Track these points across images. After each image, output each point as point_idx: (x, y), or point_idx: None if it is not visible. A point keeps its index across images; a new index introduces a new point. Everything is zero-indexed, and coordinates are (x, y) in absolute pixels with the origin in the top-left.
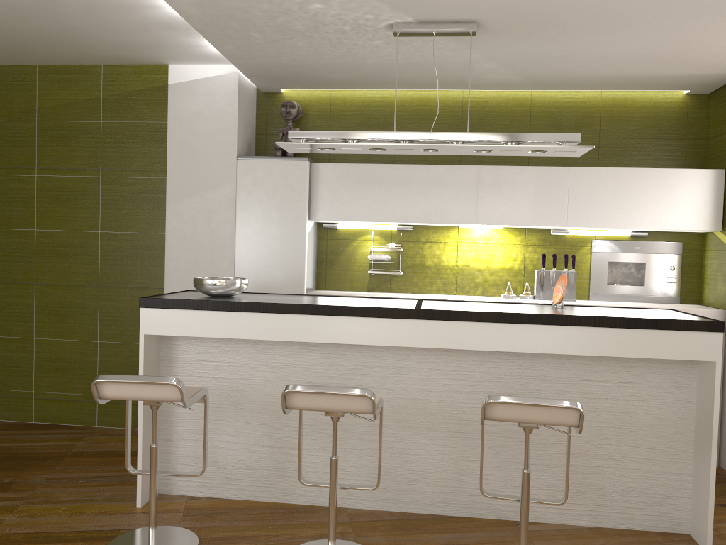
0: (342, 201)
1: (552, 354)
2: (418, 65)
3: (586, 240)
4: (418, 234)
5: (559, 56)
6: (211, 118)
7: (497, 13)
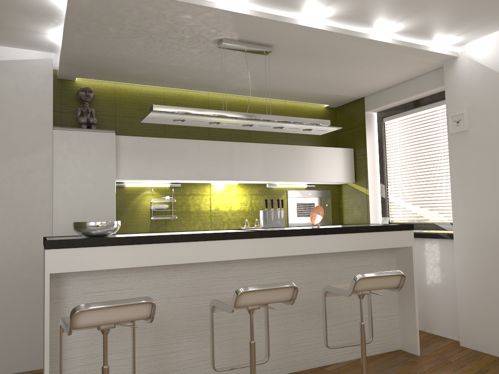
0: (138, 164)
1: (330, 254)
2: (202, 71)
3: (284, 190)
4: (184, 189)
5: (290, 76)
6: (28, 94)
7: (289, 42)
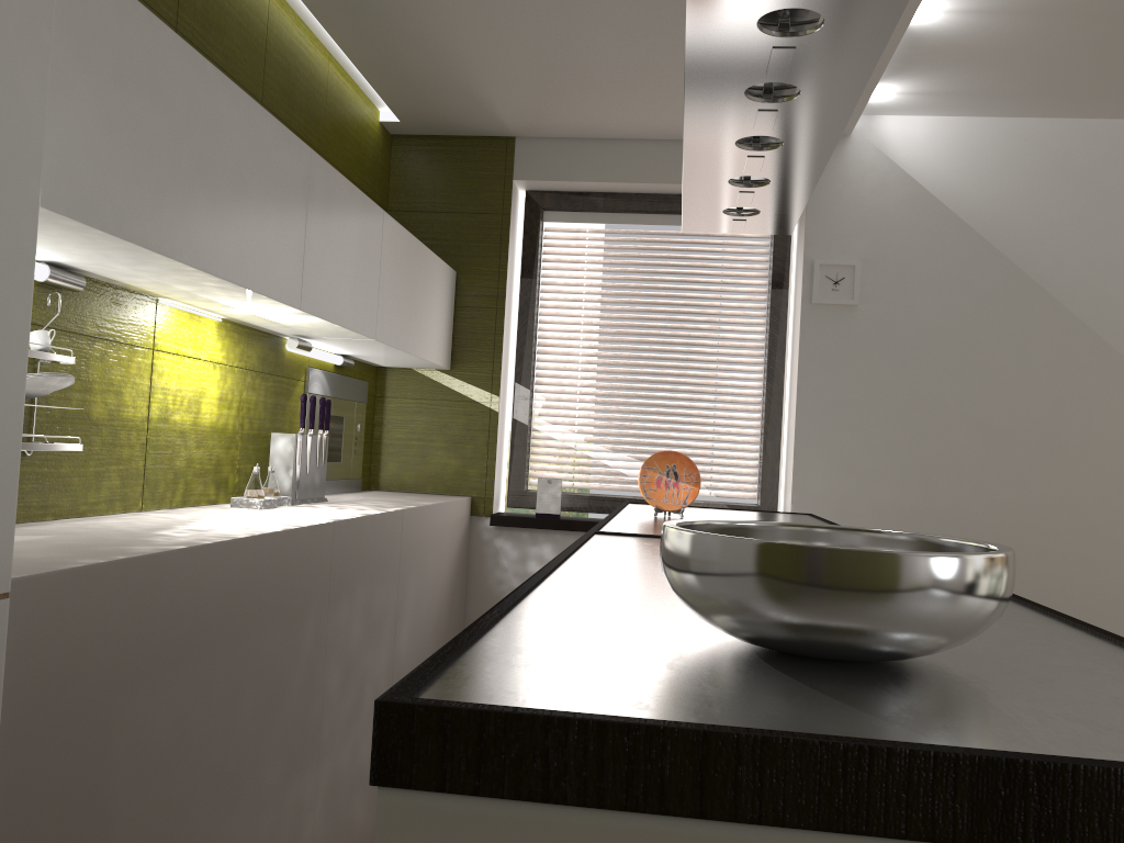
0: (69, 124)
1: None
2: None
3: (302, 366)
4: (81, 308)
5: (564, 1)
6: None
7: None
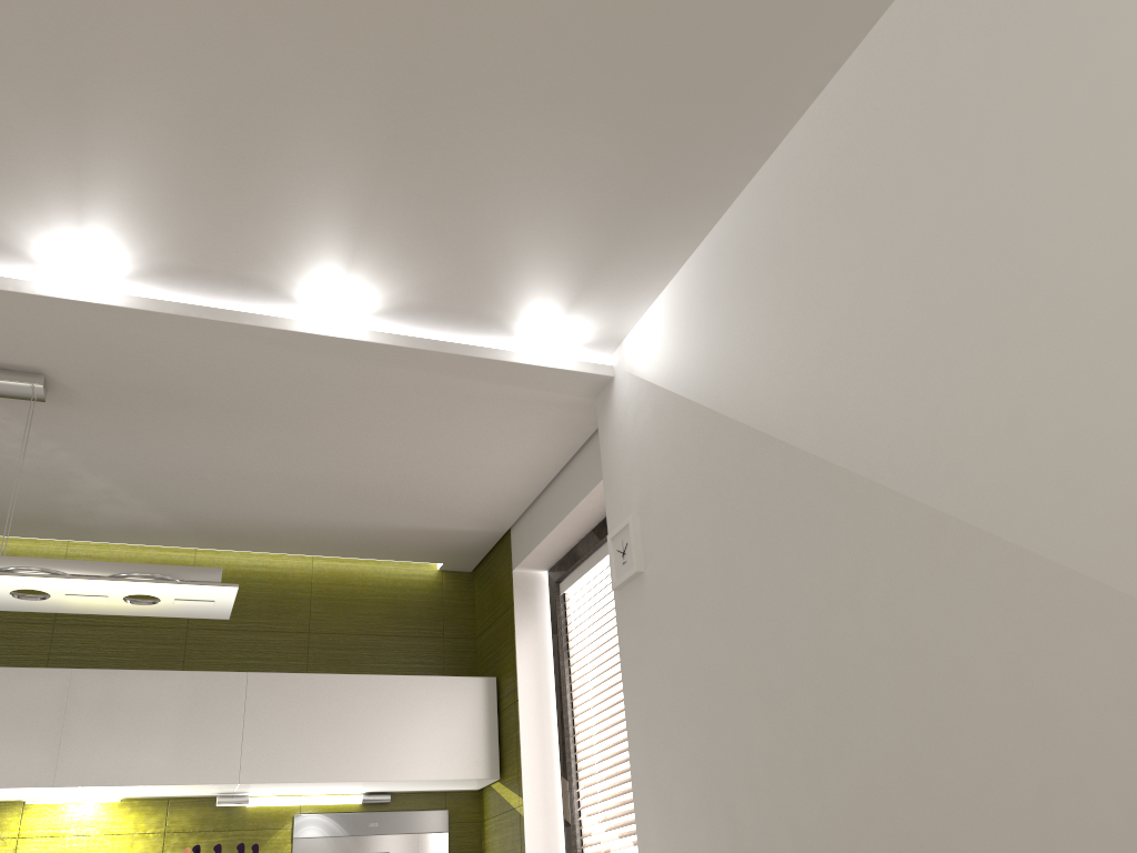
0: None
1: None
2: None
3: (285, 815)
4: None
5: (219, 471)
6: None
7: (78, 357)
